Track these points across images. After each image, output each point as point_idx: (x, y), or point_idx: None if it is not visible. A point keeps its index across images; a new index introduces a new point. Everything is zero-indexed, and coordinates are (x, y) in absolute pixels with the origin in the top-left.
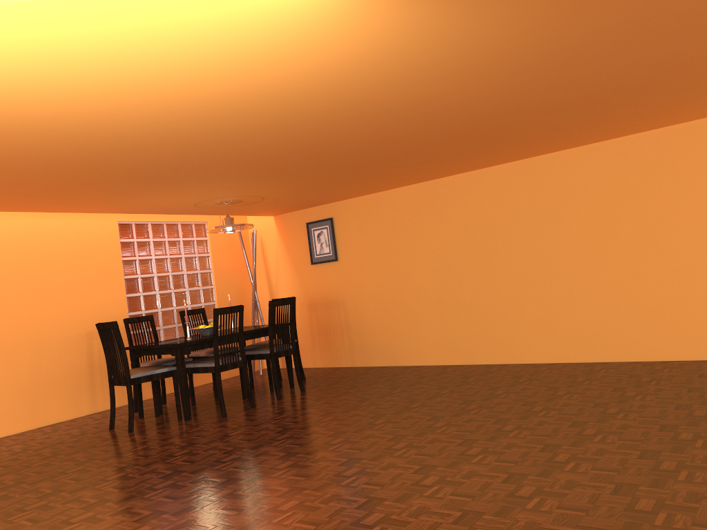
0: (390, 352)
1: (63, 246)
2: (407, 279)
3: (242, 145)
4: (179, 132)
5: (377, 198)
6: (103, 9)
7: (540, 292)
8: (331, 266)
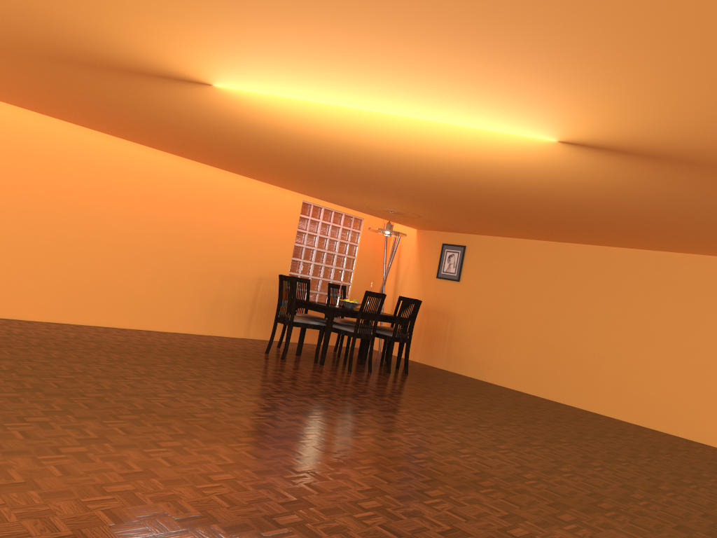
0: (479, 368)
1: (262, 208)
2: (512, 314)
3: (435, 187)
4: (402, 171)
5: (508, 242)
6: (419, 123)
7: (619, 358)
8: (452, 284)
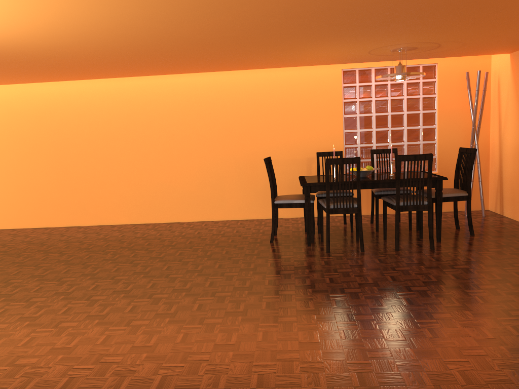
0: None
1: (293, 92)
2: None
3: (242, 13)
4: (153, 16)
5: None
6: None
7: None
8: None
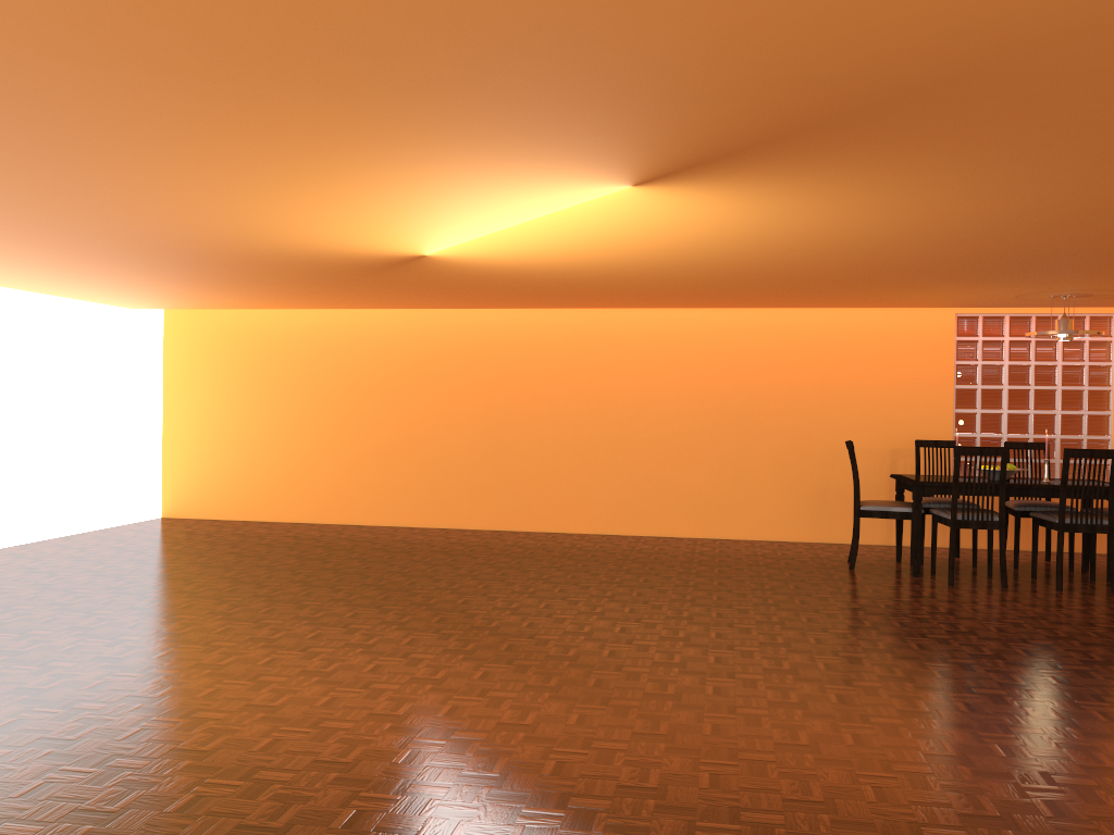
0: None
1: (875, 344)
2: None
3: (891, 257)
4: (785, 256)
5: None
6: (550, 222)
7: None
8: None
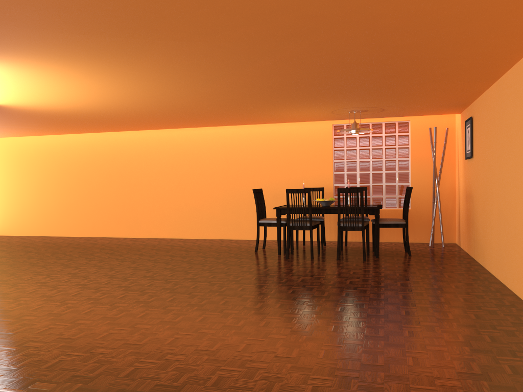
0: (483, 253)
1: (295, 141)
2: (489, 183)
3: (205, 93)
4: (154, 95)
5: (484, 98)
6: None
7: None
8: (471, 162)
